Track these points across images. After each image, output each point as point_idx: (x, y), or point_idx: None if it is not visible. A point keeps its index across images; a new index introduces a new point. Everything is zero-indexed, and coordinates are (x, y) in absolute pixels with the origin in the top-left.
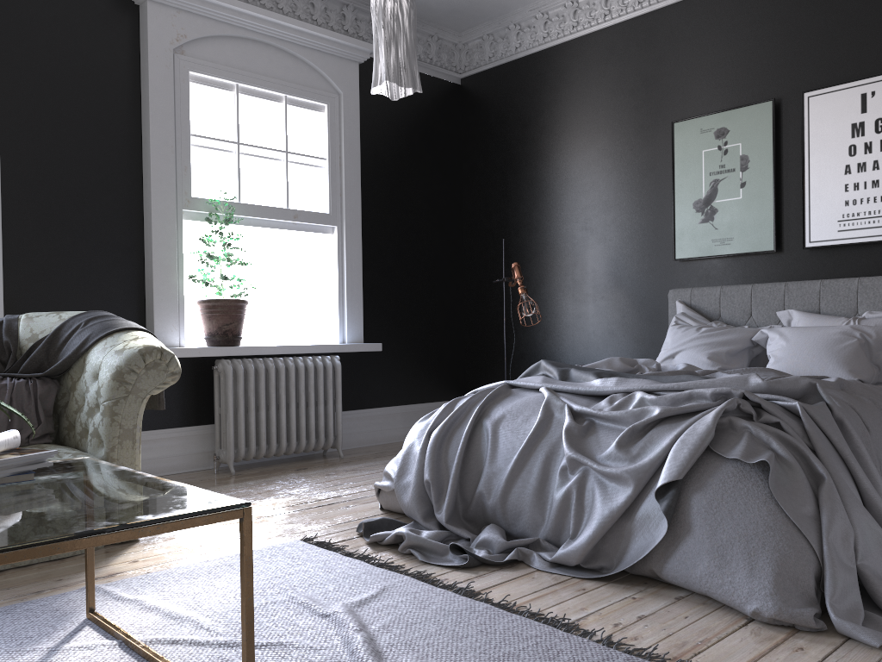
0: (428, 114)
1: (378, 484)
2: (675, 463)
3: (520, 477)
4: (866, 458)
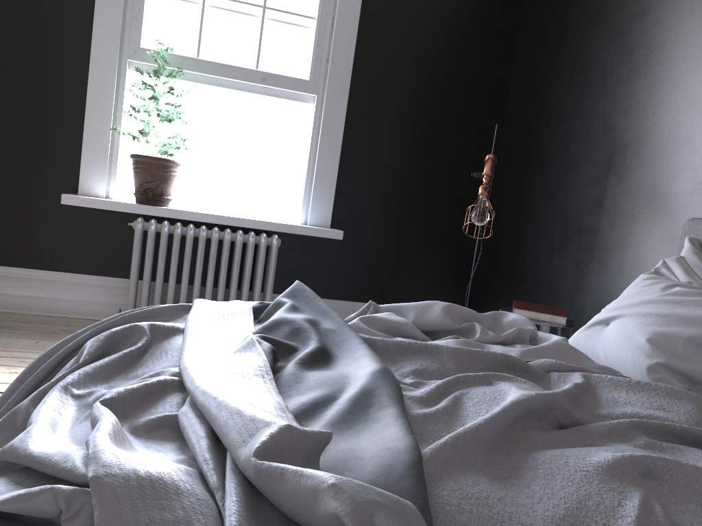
0: None
1: None
2: None
3: None
4: None
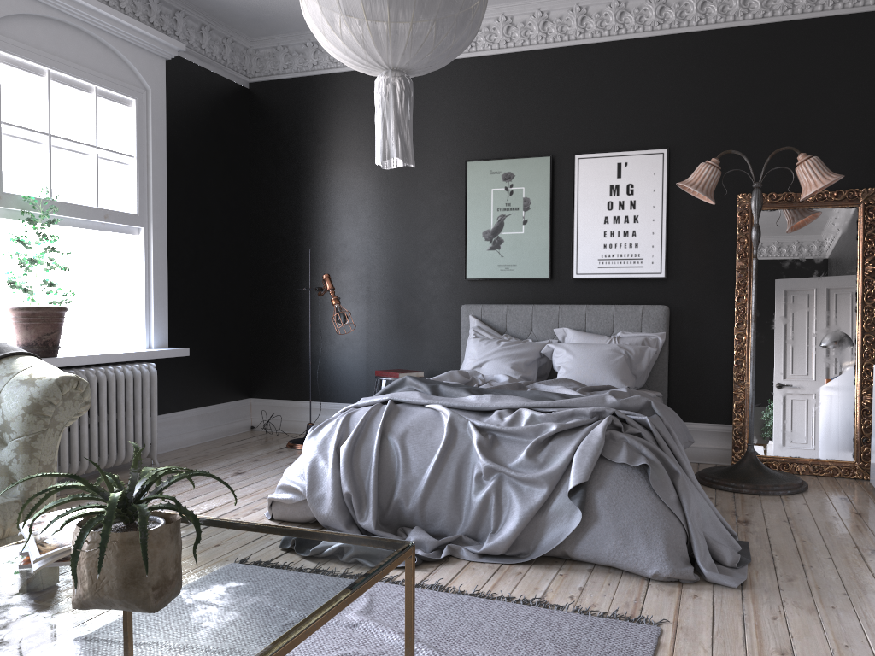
0: (221, 115)
1: (276, 497)
2: (581, 468)
3: (437, 485)
4: (684, 454)
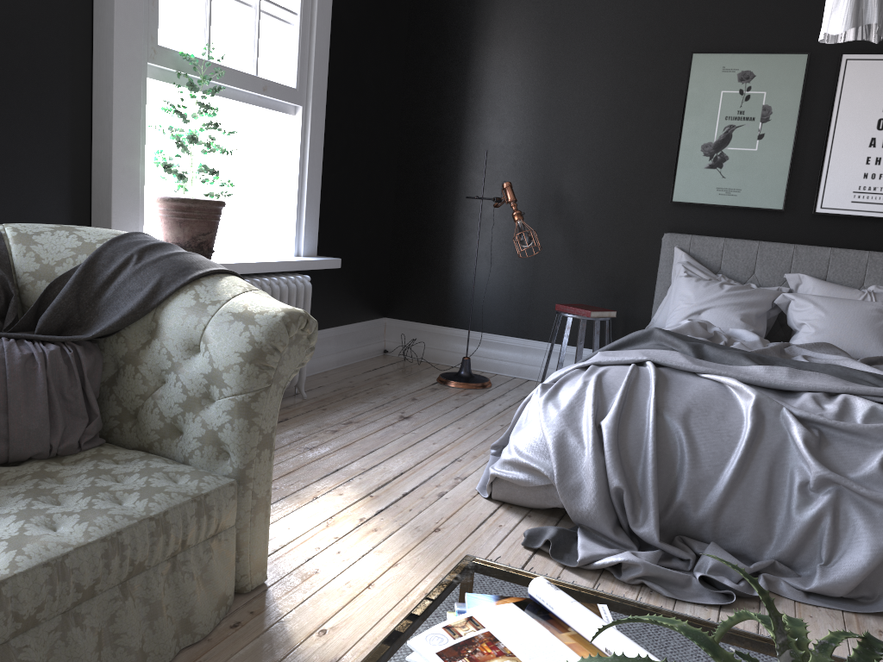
0: None
1: (505, 475)
2: None
3: (739, 489)
4: None
